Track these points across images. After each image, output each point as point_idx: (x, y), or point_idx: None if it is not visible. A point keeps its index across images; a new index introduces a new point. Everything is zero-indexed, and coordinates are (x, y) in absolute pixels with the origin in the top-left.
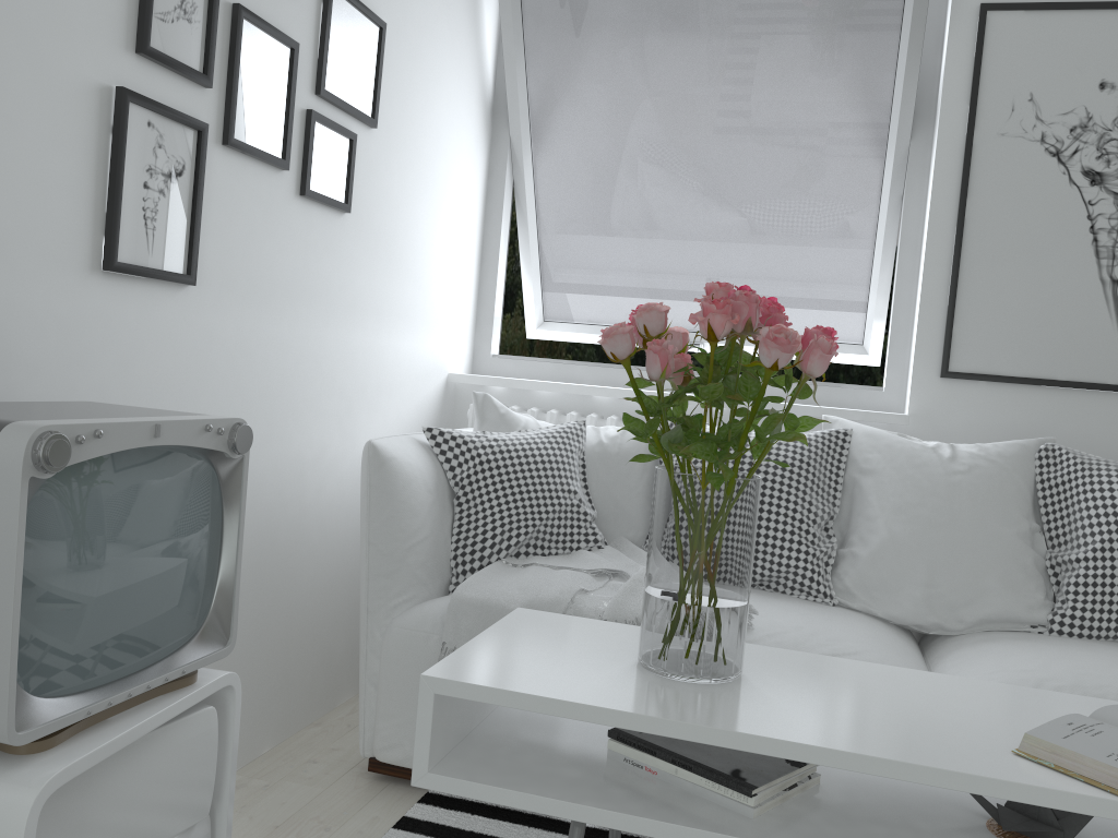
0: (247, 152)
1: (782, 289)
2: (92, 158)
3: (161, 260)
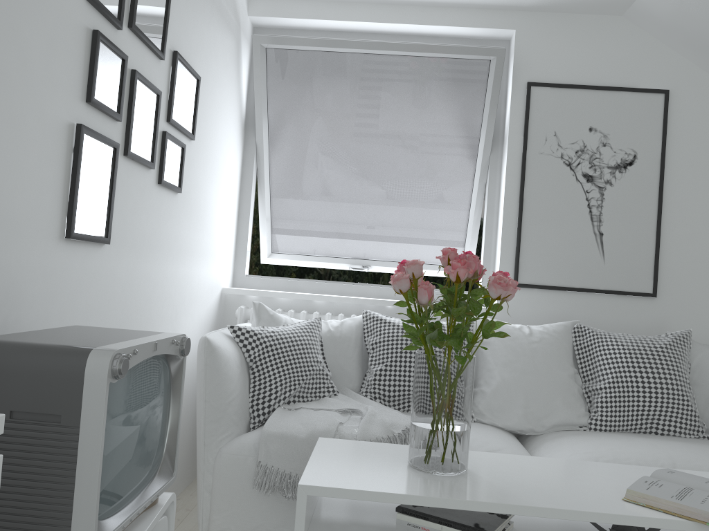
0: (136, 159)
1: (417, 235)
2: (63, 168)
3: (93, 229)
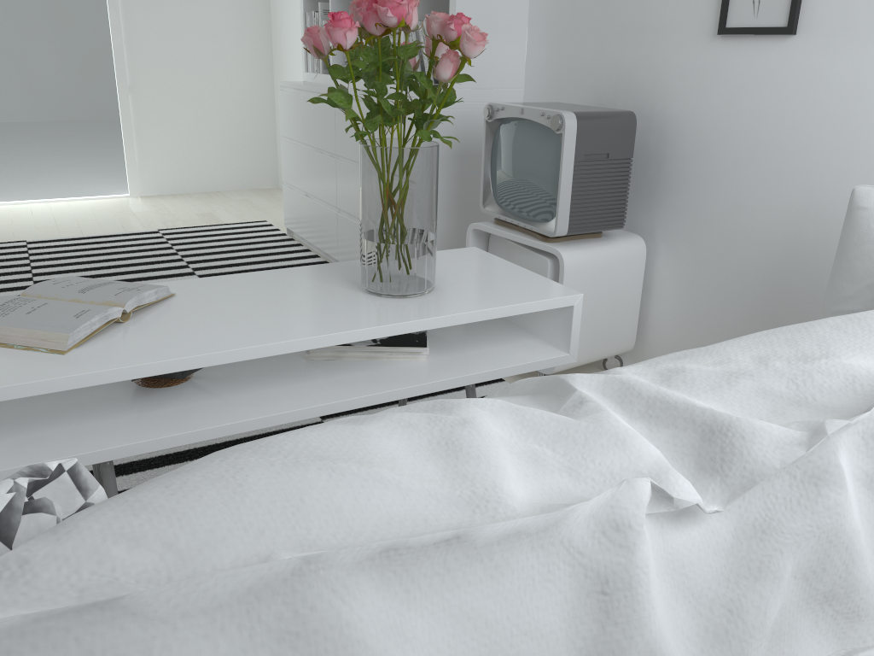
0: None
1: None
2: None
3: (762, 20)
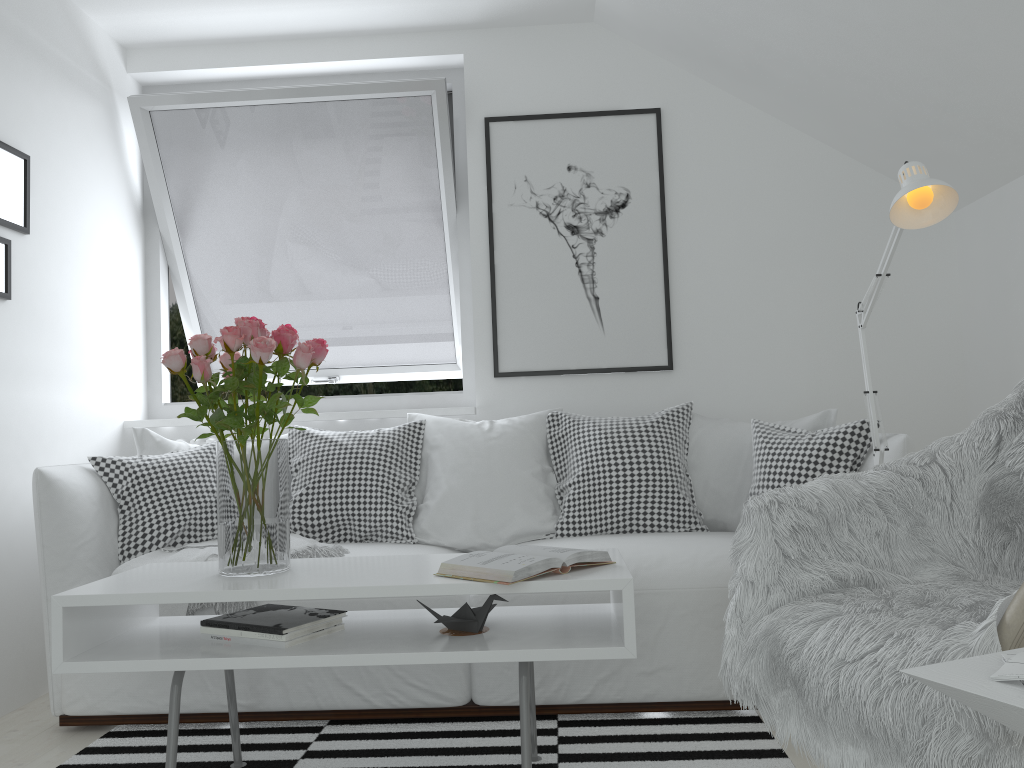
0: None
1: (390, 328)
2: None
3: None
